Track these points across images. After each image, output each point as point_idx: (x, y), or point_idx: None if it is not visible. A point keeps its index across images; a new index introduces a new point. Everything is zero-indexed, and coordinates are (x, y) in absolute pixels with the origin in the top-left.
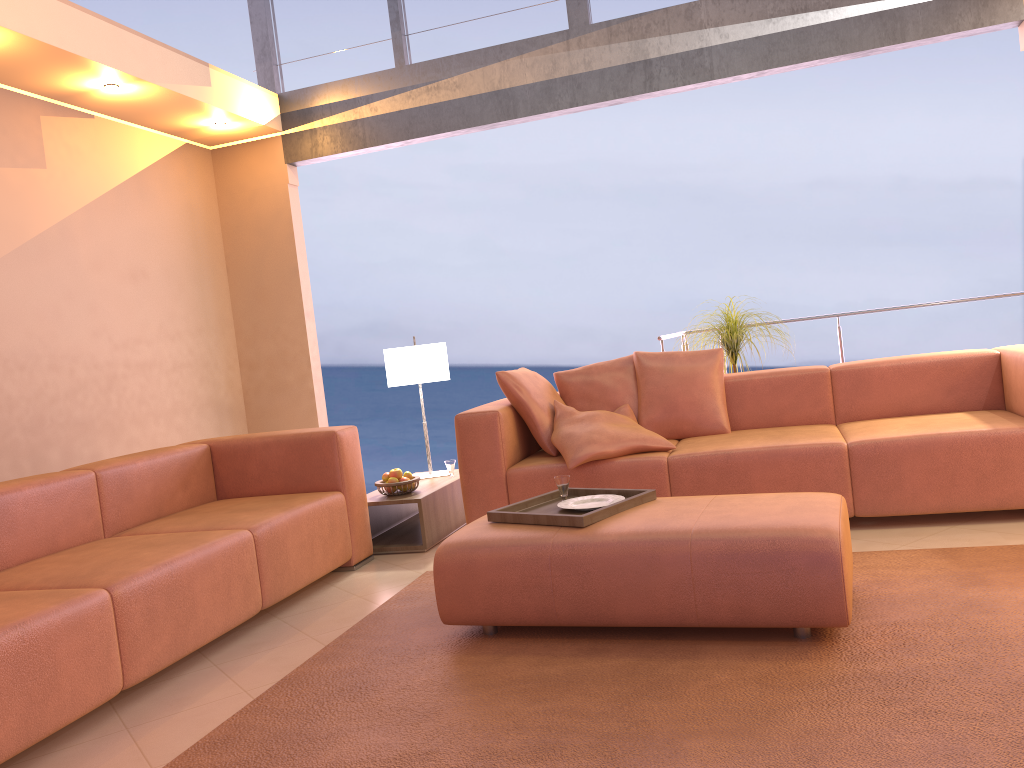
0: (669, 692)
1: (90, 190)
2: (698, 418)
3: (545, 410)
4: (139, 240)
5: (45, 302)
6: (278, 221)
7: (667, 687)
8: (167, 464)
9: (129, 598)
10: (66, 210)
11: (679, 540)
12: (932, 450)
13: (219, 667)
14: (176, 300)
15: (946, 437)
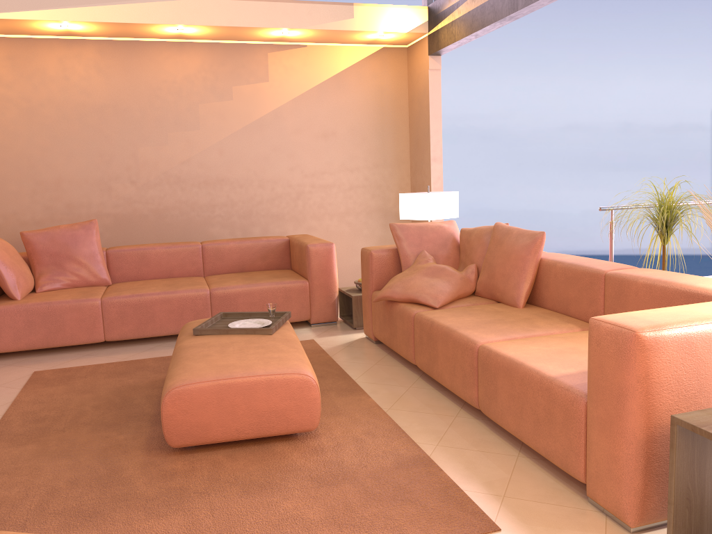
0: (101, 429)
1: (298, 89)
2: (504, 289)
3: (411, 256)
4: (332, 114)
5: (259, 153)
6: (424, 95)
7: (108, 427)
8: (251, 246)
9: (110, 305)
10: (279, 103)
11: (173, 358)
12: (512, 376)
13: (154, 347)
14: (358, 148)
15: (522, 369)
